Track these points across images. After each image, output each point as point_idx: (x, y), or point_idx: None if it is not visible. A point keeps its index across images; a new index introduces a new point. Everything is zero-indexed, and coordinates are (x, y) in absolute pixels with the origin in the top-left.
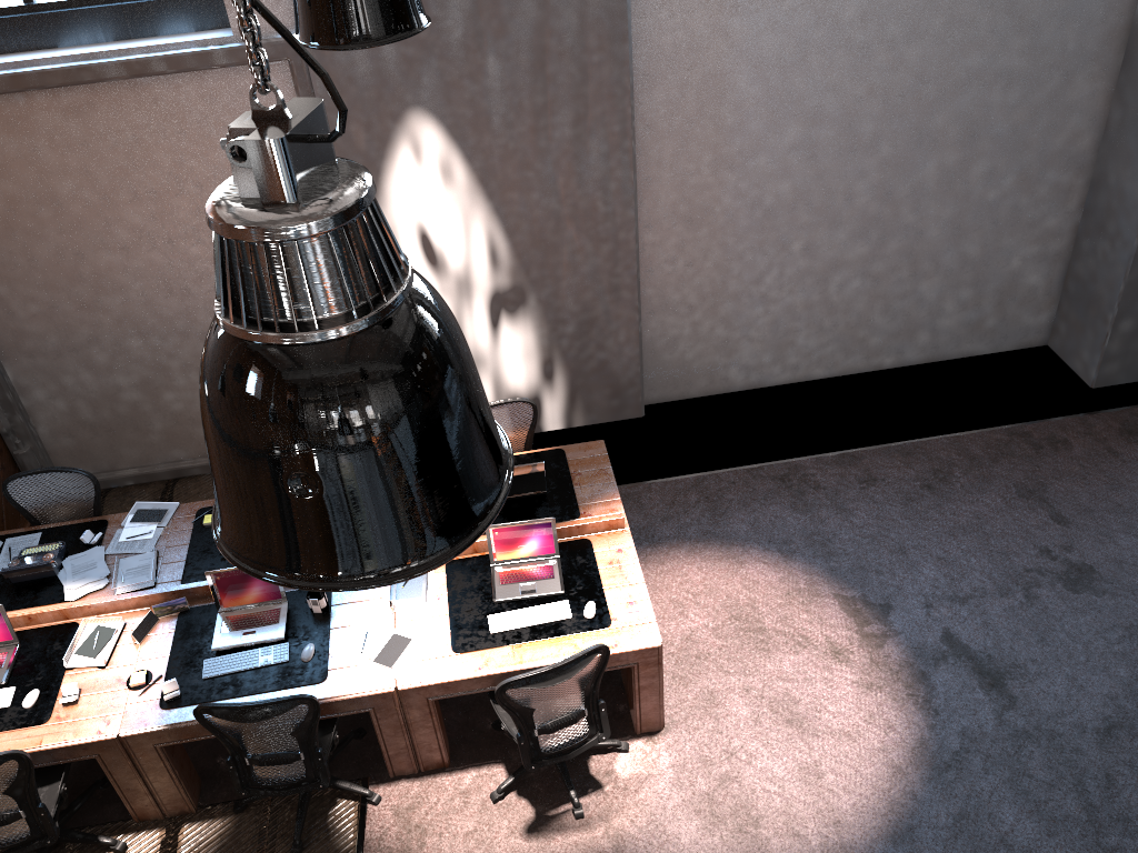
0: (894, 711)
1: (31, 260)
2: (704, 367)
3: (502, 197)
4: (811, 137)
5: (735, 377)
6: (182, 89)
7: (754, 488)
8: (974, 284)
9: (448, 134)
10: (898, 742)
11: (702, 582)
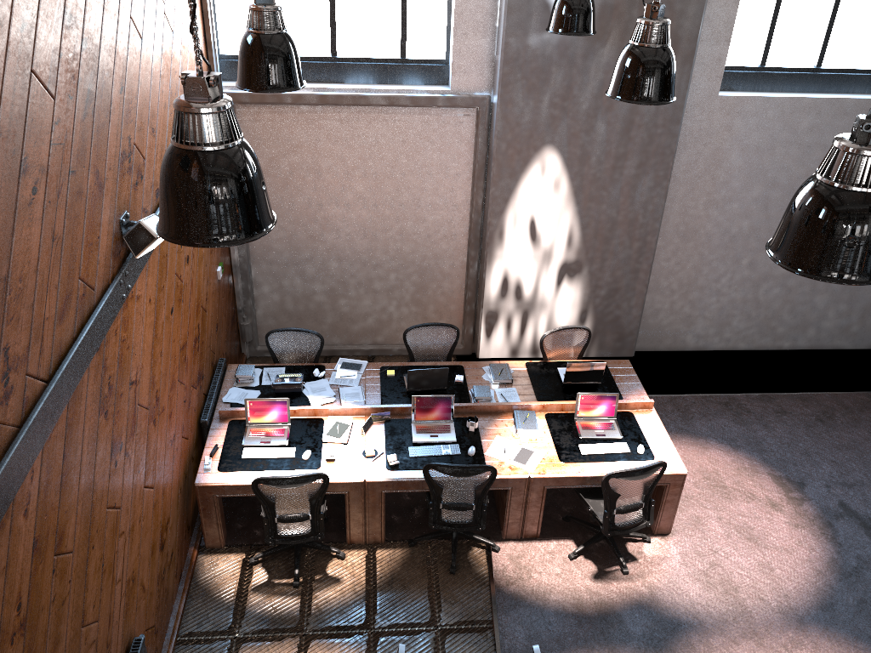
0: (813, 541)
1: (291, 204)
2: (671, 331)
3: (584, 204)
4: (767, 195)
5: (689, 340)
6: (412, 116)
7: (707, 407)
8: (848, 302)
9: (563, 163)
10: (818, 557)
11: (682, 456)
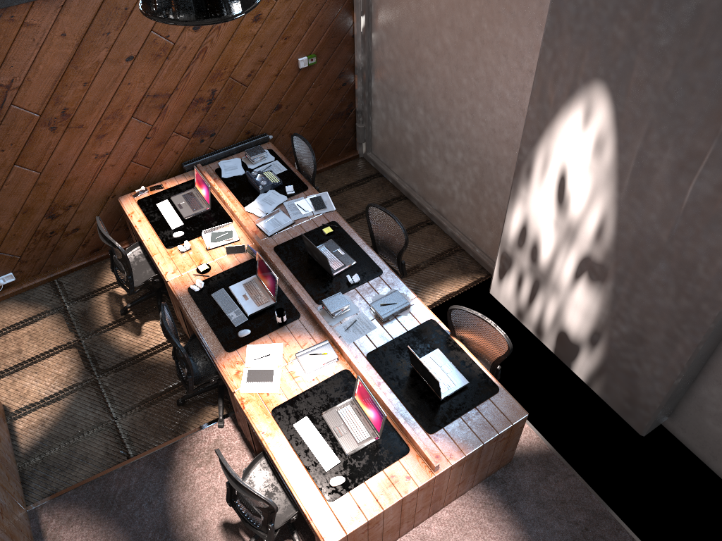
0: None
1: (399, 29)
2: None
3: (628, 196)
4: None
5: None
6: None
7: None
8: None
9: (614, 119)
10: None
11: None
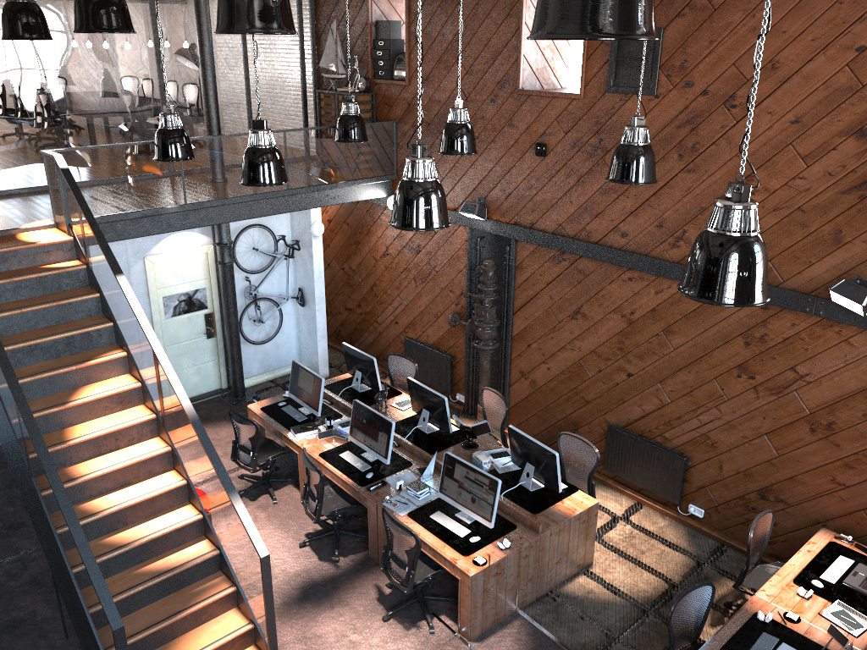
0: None
1: None
2: None
3: None
4: None
5: None
6: None
7: None
8: None
9: None
10: None
11: None
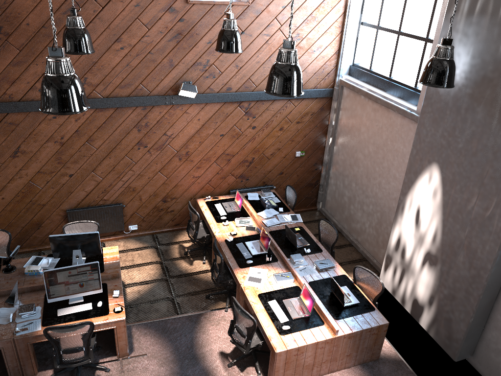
0: None
1: (348, 144)
2: None
3: (447, 217)
4: None
5: None
6: (397, 119)
7: None
8: None
9: (441, 180)
10: None
11: None
